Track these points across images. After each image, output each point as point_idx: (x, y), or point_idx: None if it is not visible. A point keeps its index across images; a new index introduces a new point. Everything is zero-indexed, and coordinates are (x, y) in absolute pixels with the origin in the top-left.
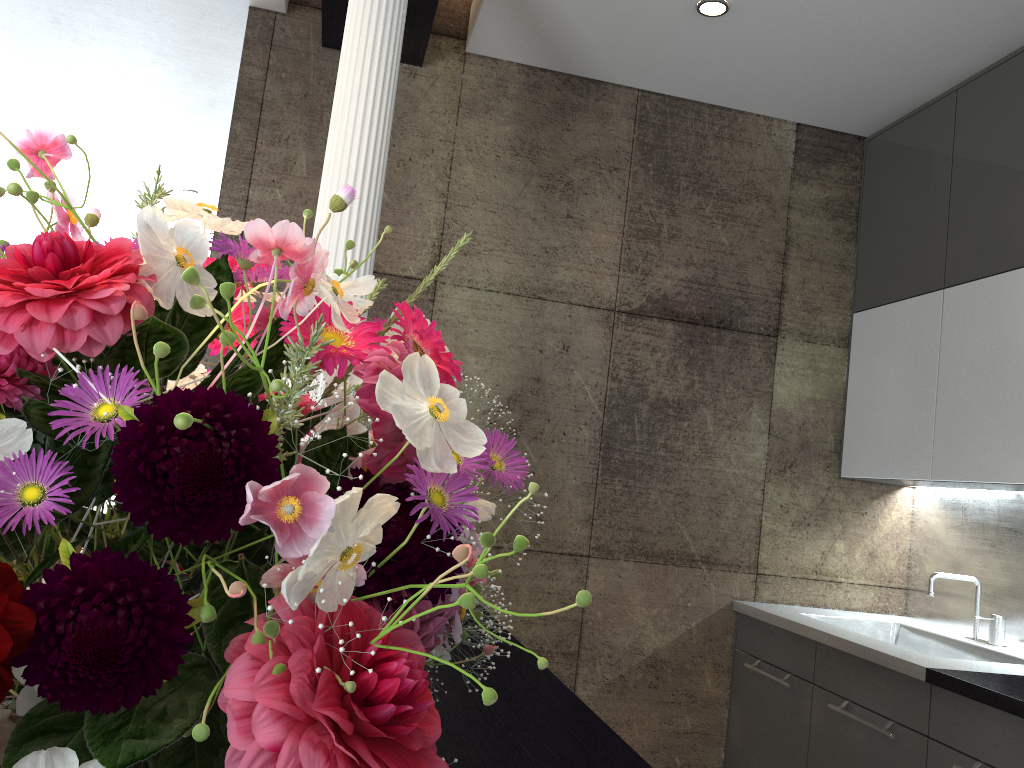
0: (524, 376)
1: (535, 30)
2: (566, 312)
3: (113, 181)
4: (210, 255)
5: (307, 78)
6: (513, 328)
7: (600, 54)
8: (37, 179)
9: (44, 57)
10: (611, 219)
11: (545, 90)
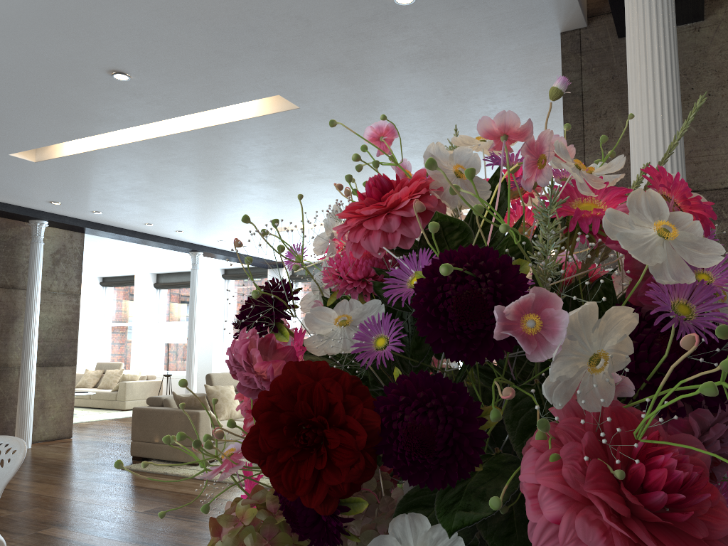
0: None
1: None
2: None
3: None
4: None
5: (611, 65)
6: None
7: None
8: None
9: (446, 118)
10: None
11: None
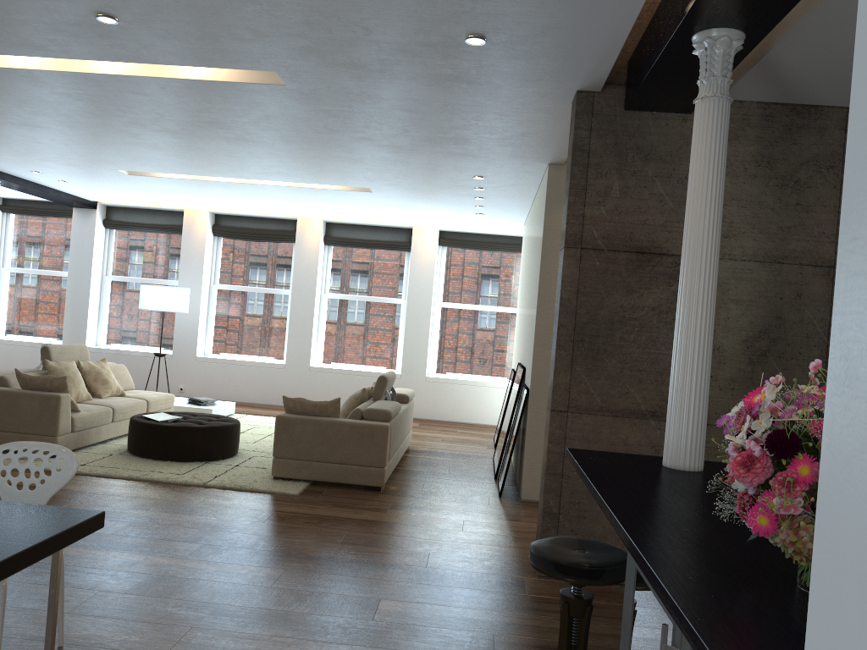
0: (770, 316)
1: (776, 86)
2: (798, 271)
3: (427, 175)
4: (563, 252)
5: (616, 132)
6: (761, 284)
7: (822, 93)
8: (375, 177)
9: (425, 121)
10: (829, 203)
11: (777, 117)
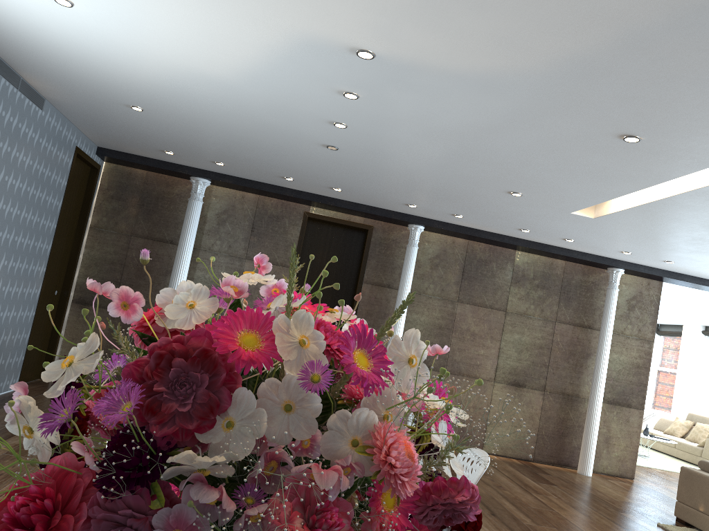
0: None
1: None
2: None
3: None
4: None
5: None
6: None
7: None
8: None
9: None
10: None
11: None
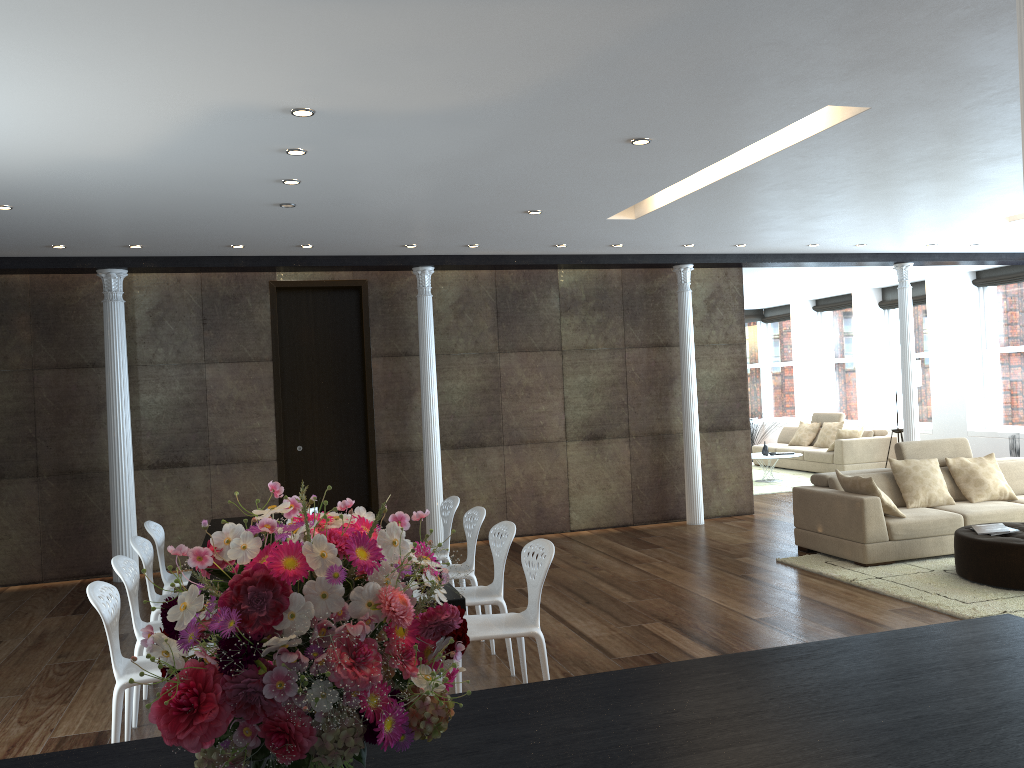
0: None
1: None
2: None
3: None
4: None
5: None
6: None
7: None
8: None
9: None
10: None
11: None
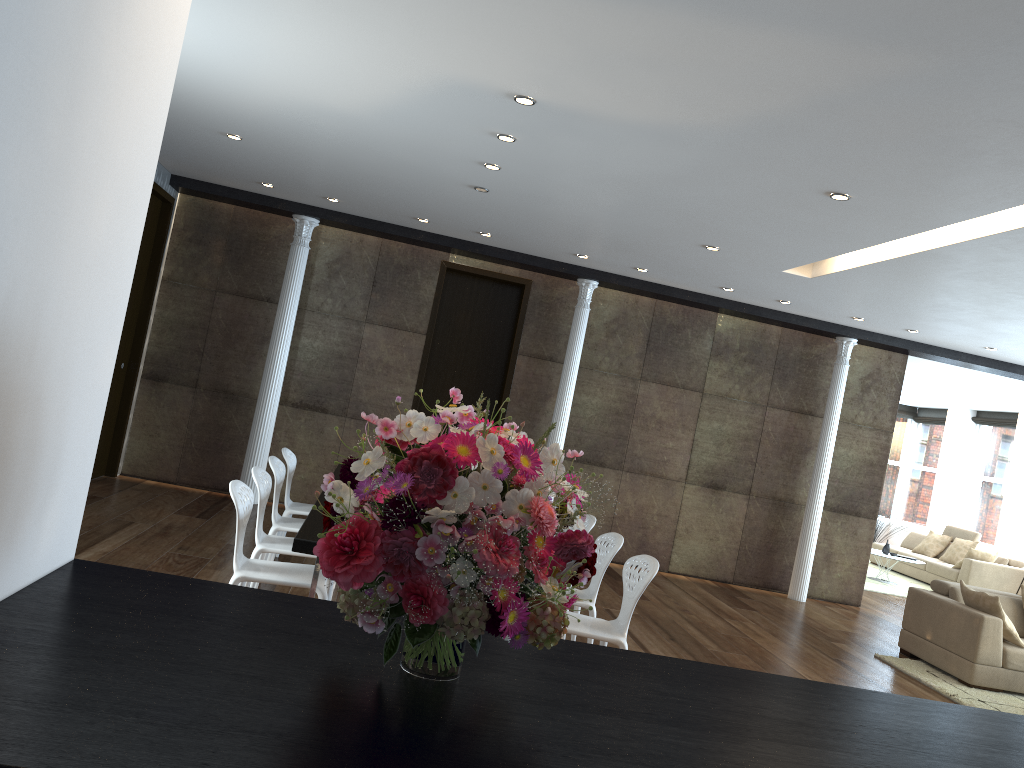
0: None
1: None
2: None
3: None
4: None
5: None
6: None
7: None
8: None
9: None
10: None
11: None
